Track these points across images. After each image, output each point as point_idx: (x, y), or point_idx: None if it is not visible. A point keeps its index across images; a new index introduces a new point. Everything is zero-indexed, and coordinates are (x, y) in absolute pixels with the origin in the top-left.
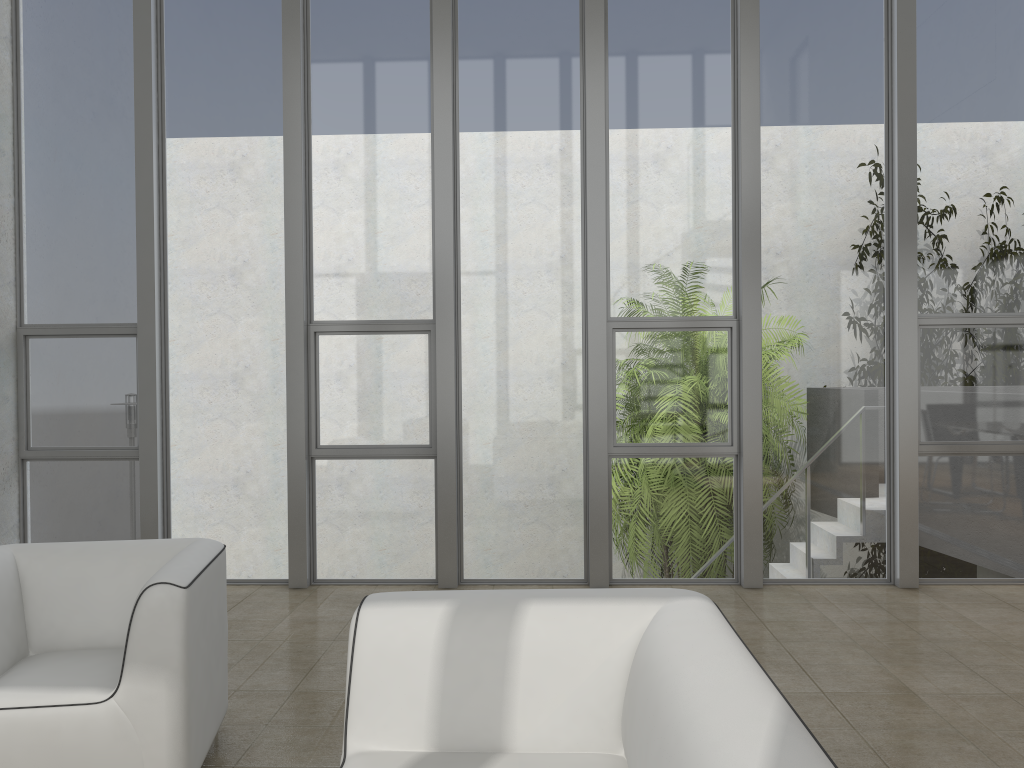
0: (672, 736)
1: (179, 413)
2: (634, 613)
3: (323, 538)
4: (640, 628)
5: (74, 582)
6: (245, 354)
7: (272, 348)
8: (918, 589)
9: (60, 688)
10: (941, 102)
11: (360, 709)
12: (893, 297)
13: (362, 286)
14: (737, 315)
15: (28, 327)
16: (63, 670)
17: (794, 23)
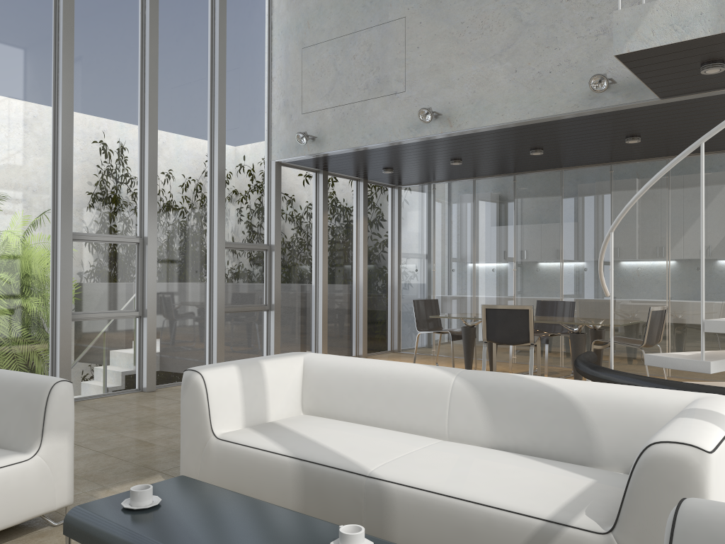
0: (383, 377)
1: None
2: (297, 360)
3: None
4: (301, 365)
5: None
6: None
7: None
8: None
9: None
10: (232, 137)
11: (216, 415)
12: (213, 232)
13: None
14: (142, 236)
15: None
16: None
17: (171, 79)
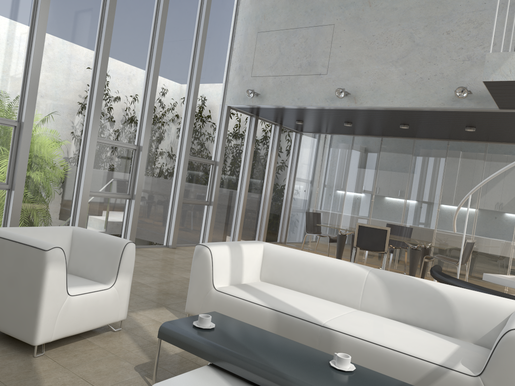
0: (320, 265)
1: None
2: (260, 246)
3: None
4: (262, 250)
5: None
6: None
7: None
8: (176, 248)
9: (88, 285)
10: (202, 85)
11: (216, 276)
12: (182, 148)
13: None
14: (139, 145)
15: None
16: (68, 281)
17: (170, 41)
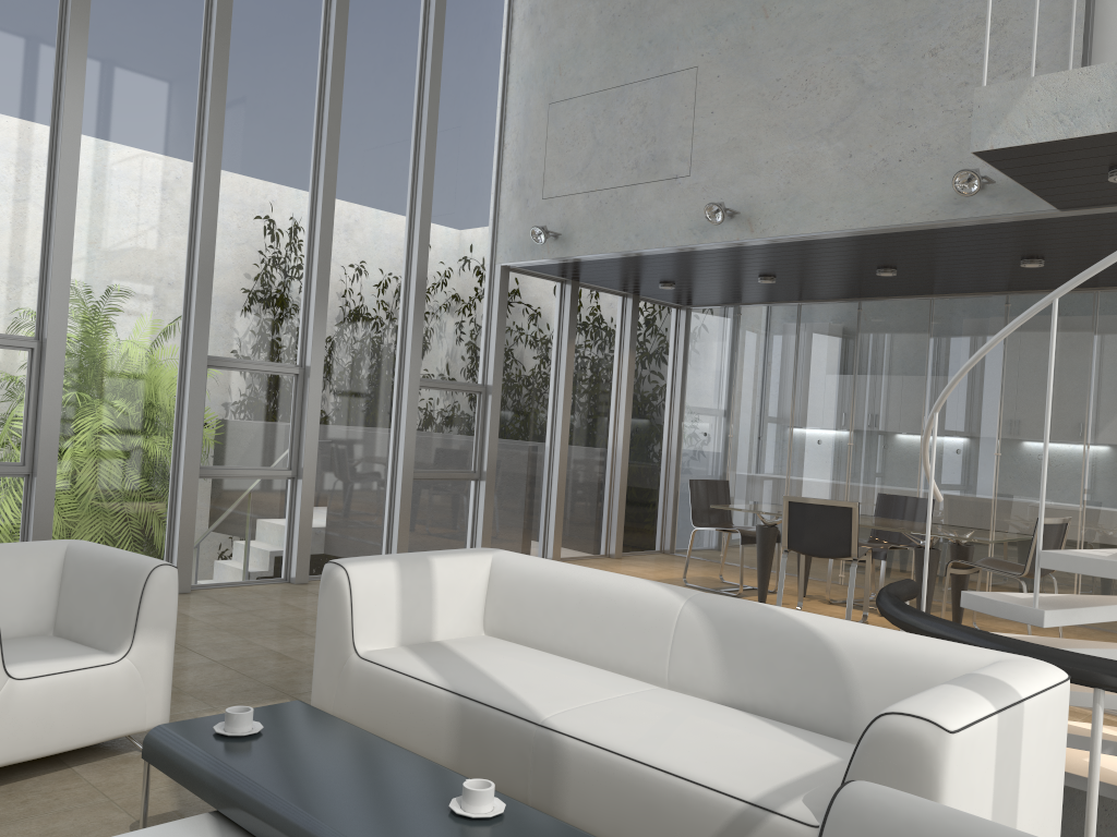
0: (591, 593)
1: None
2: (482, 559)
3: None
4: (488, 567)
5: None
6: None
7: None
8: None
9: (68, 658)
10: (440, 229)
11: (361, 626)
12: (405, 364)
13: None
14: (304, 365)
15: None
16: (34, 650)
17: (358, 144)
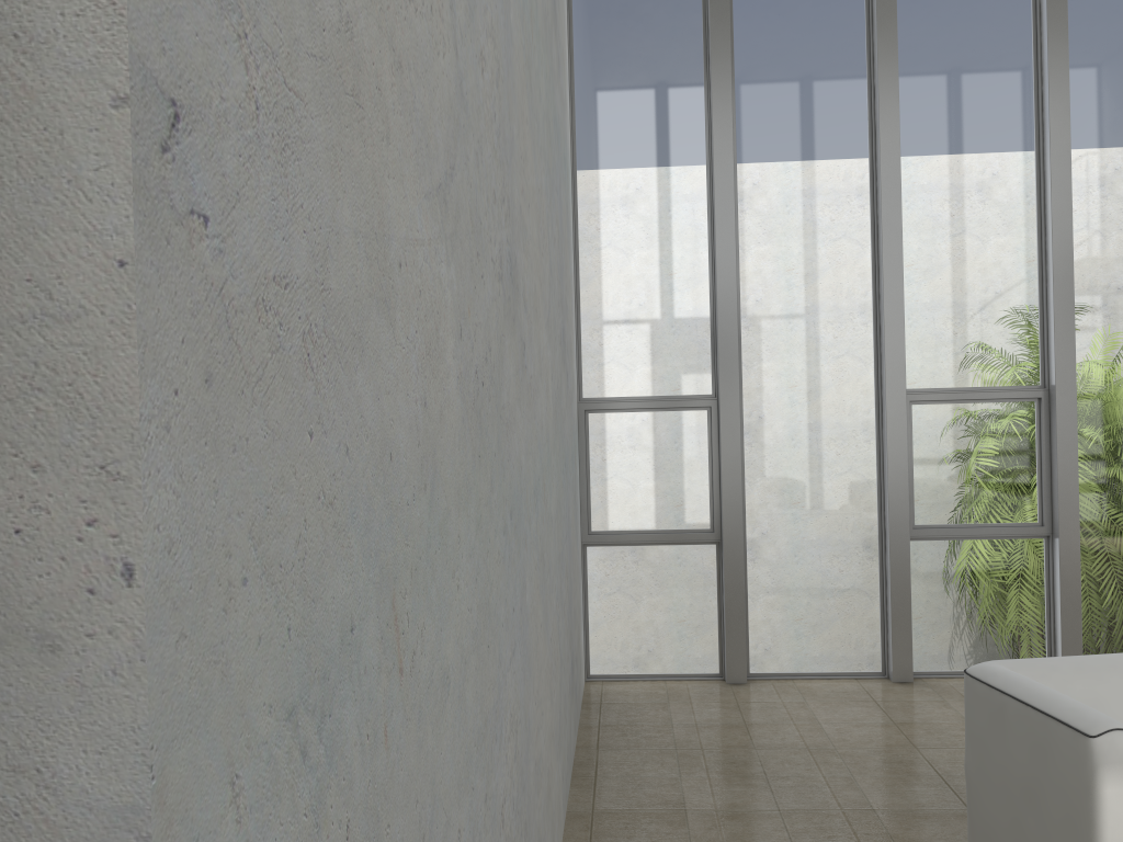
0: None
1: (755, 492)
2: None
3: (919, 626)
4: None
5: (1089, 703)
6: (829, 426)
7: (859, 419)
8: None
9: None
10: None
11: None
12: None
13: (960, 350)
14: None
15: (590, 401)
16: None
17: None
